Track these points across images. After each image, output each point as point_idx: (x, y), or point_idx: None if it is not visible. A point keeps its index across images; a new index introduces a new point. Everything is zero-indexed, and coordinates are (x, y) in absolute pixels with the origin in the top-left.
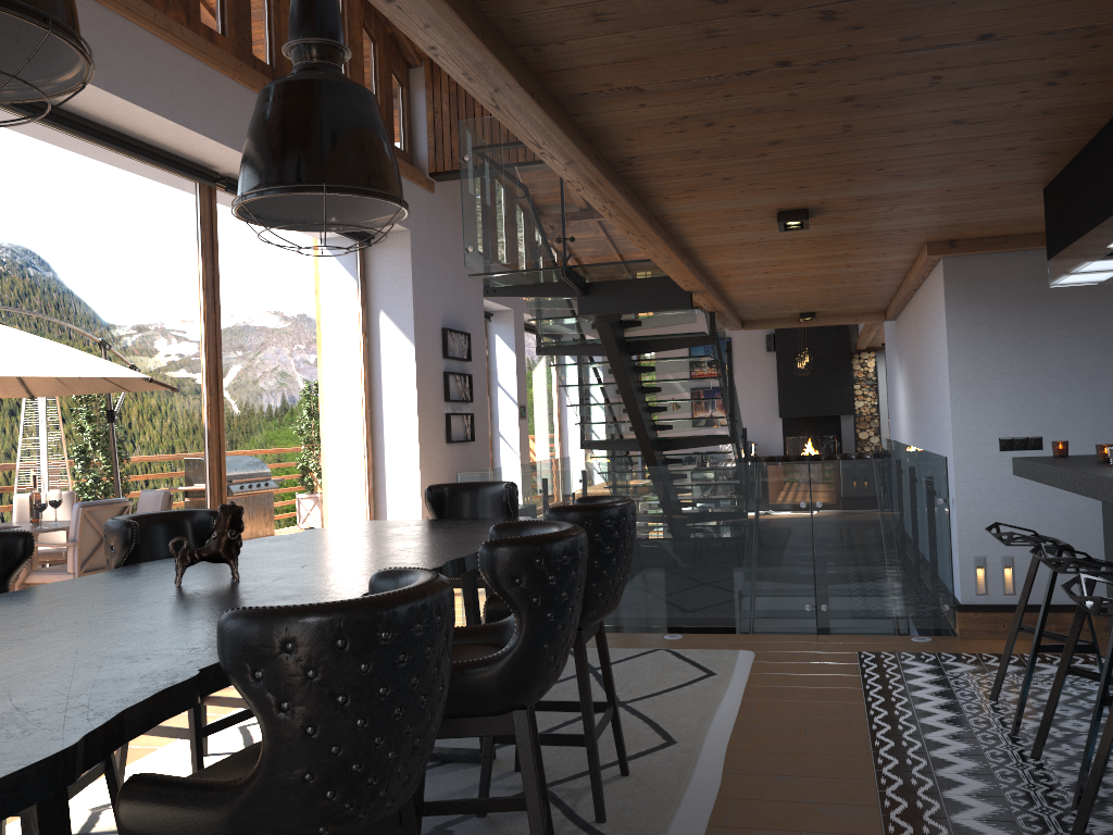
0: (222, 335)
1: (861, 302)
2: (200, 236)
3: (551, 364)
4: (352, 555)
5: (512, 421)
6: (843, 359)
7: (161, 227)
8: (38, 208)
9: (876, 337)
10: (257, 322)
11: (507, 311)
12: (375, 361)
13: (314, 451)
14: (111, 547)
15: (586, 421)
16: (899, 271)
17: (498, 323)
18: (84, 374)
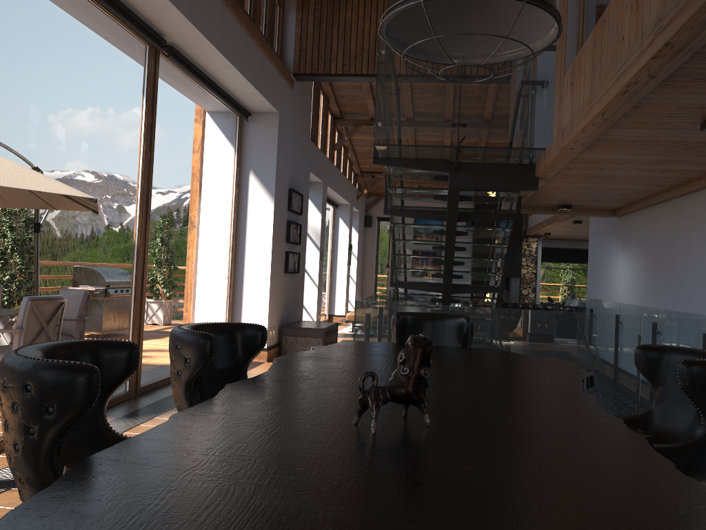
0: (152, 171)
1: (613, 201)
2: (146, 89)
3: (392, 222)
4: (459, 390)
5: (314, 261)
6: (517, 240)
7: (120, 76)
8: (35, 37)
9: (548, 228)
10: (174, 165)
11: (318, 183)
12: (242, 207)
13: (200, 270)
14: (185, 360)
15: (395, 266)
16: (687, 179)
17: (311, 190)
18: (56, 188)
